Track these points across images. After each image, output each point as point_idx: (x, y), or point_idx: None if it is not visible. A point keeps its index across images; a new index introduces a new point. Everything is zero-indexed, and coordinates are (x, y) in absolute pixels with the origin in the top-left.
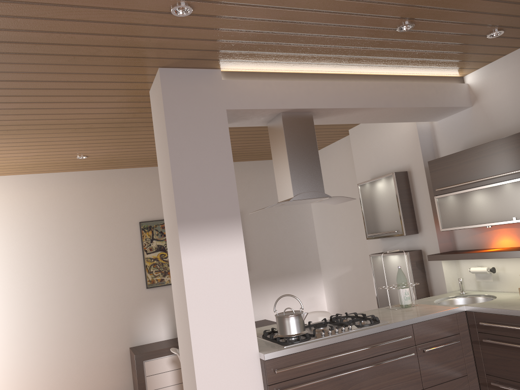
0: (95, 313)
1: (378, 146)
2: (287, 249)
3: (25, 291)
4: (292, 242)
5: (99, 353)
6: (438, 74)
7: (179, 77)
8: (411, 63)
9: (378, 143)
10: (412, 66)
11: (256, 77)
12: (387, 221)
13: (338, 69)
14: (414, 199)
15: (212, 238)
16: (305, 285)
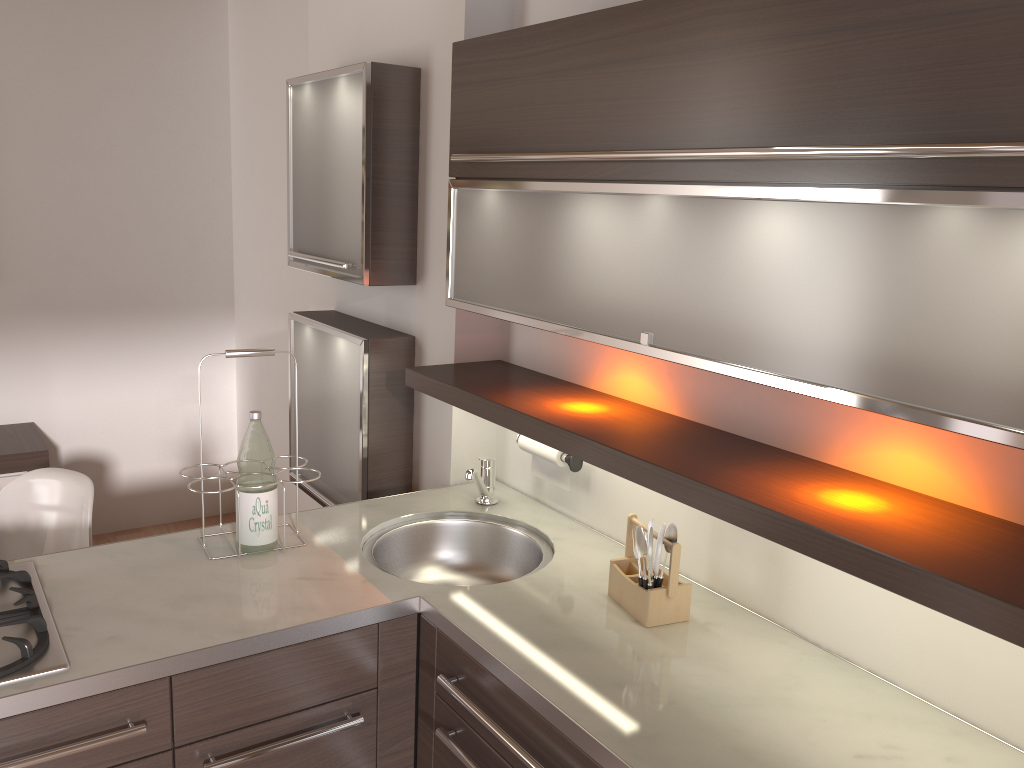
0: None
1: None
2: (132, 236)
3: None
4: (154, 220)
5: None
6: None
7: None
8: None
9: None
10: None
11: None
12: (336, 226)
13: None
14: (422, 172)
15: None
16: (179, 341)
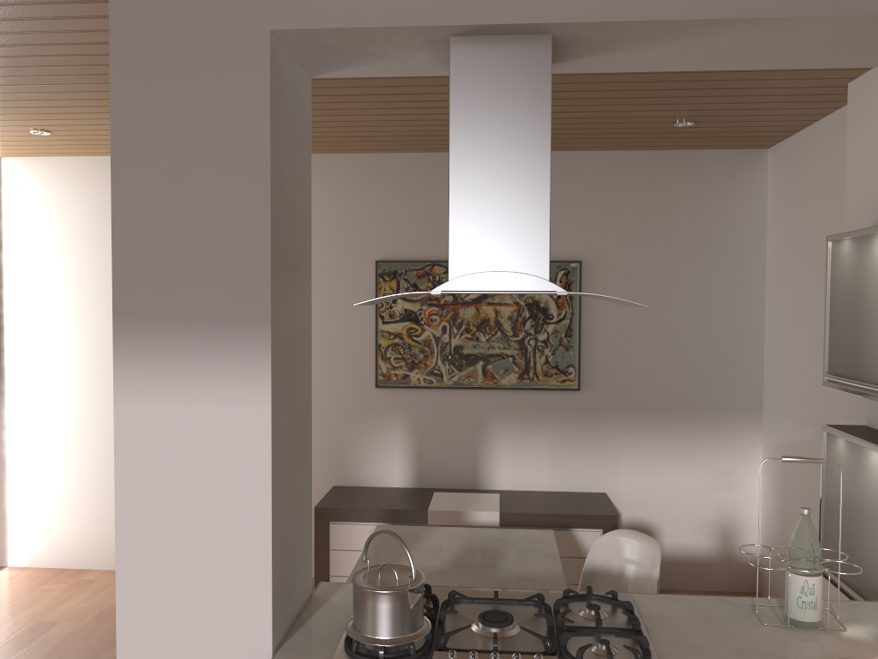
0: None
1: None
2: (684, 356)
3: None
4: (701, 344)
5: None
6: None
7: None
8: None
9: None
10: None
11: None
12: (872, 355)
13: None
14: None
15: (190, 367)
16: (715, 440)
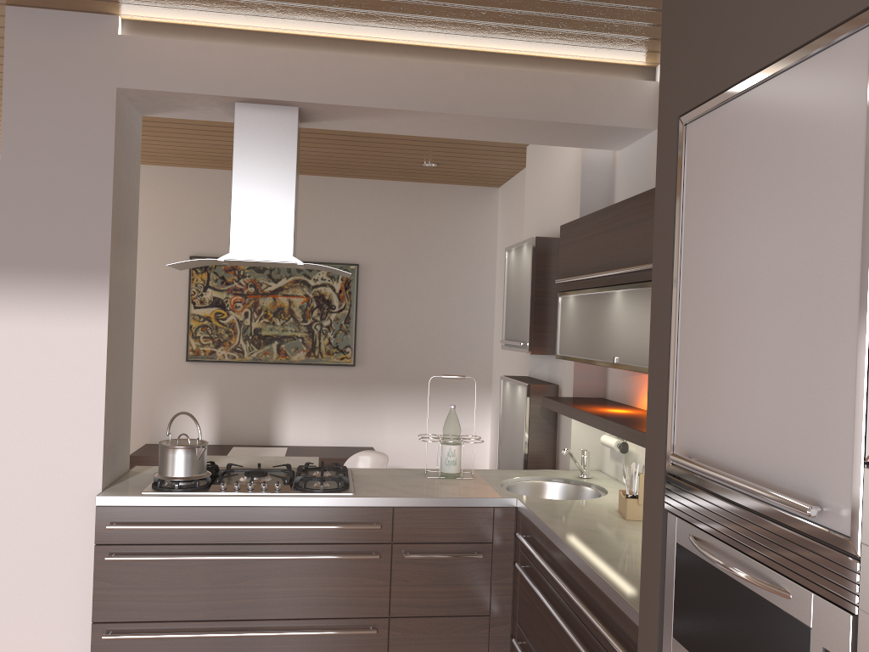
0: None
1: (546, 184)
2: (435, 341)
3: None
4: (448, 332)
5: None
6: (590, 58)
7: (40, 24)
8: (496, 32)
9: (546, 179)
10: (504, 37)
11: (190, 36)
12: (520, 324)
13: (350, 31)
14: None
15: (52, 300)
16: (457, 406)
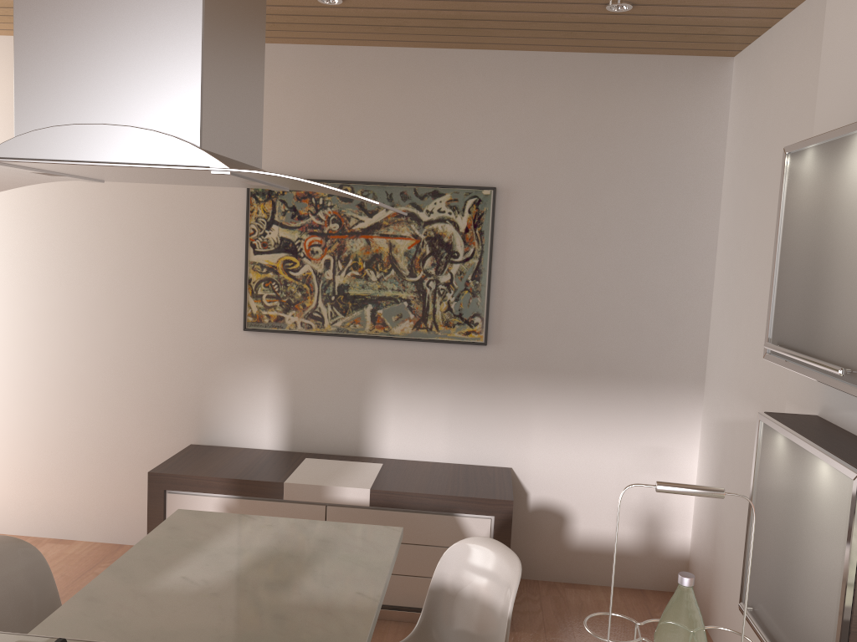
0: (136, 356)
1: None
2: (614, 310)
3: (15, 282)
4: (635, 296)
5: (135, 437)
6: None
7: None
8: None
9: None
10: None
11: None
12: (831, 319)
13: None
14: None
15: None
16: (646, 412)
